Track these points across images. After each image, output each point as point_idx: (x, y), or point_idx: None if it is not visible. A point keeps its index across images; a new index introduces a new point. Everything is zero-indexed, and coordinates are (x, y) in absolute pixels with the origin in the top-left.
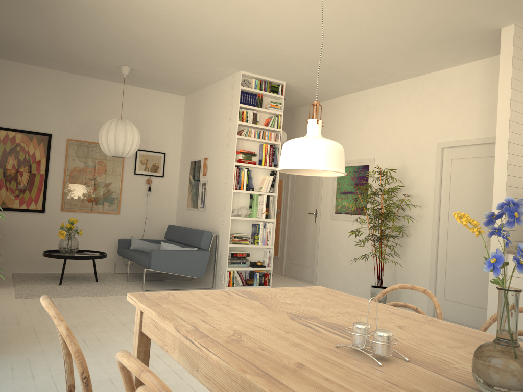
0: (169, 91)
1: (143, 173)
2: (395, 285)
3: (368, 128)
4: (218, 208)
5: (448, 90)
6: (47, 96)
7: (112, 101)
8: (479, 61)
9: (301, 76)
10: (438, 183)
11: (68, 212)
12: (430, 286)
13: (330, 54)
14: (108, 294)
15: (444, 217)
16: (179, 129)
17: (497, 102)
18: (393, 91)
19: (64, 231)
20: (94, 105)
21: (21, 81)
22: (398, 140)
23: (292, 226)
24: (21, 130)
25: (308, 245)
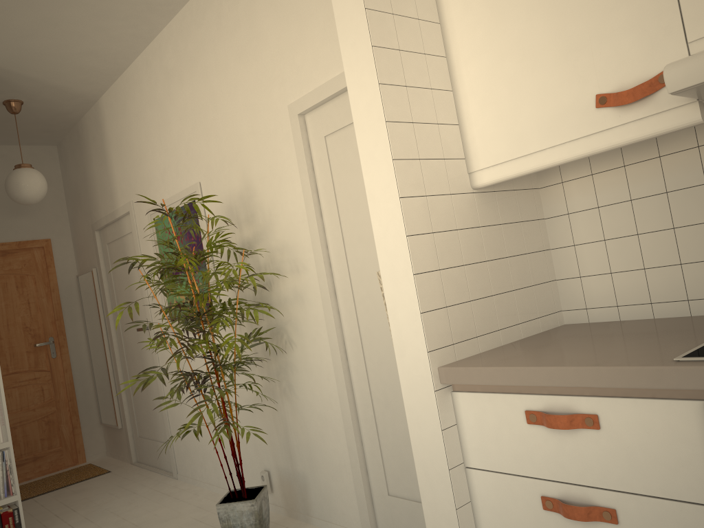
0: None
1: None
2: (293, 467)
3: (177, 118)
4: None
5: None
6: None
7: None
8: None
9: None
10: (312, 205)
11: None
12: (354, 466)
13: None
14: None
15: (343, 286)
16: None
17: None
18: (194, 19)
19: None
20: None
21: None
22: (226, 127)
23: (127, 360)
24: None
25: (154, 395)
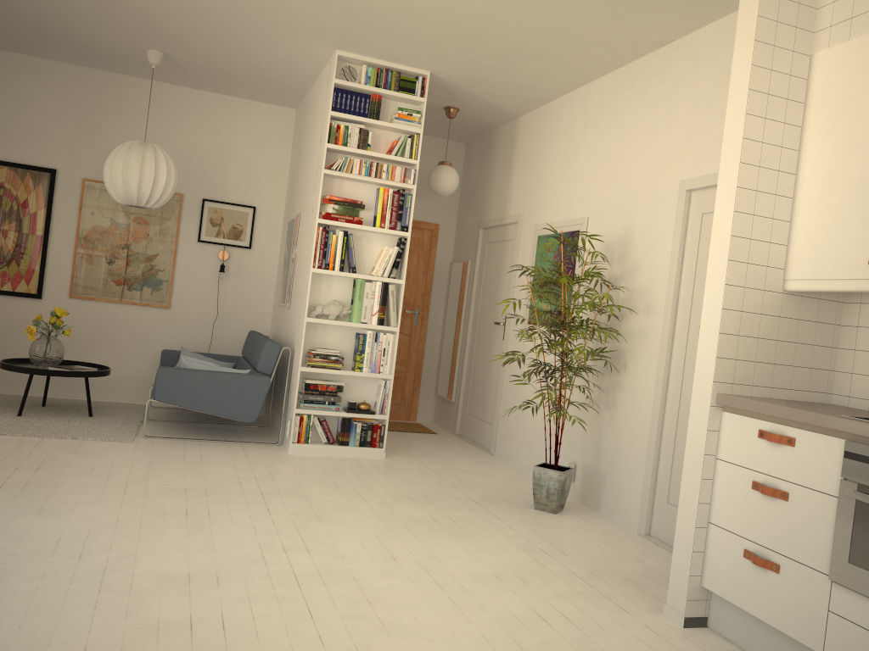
0: (263, 98)
1: (214, 240)
2: (597, 466)
3: (584, 158)
4: (298, 302)
5: (706, 69)
6: (51, 107)
7: (163, 116)
8: None
9: (447, 57)
10: (675, 264)
11: (81, 300)
12: (647, 474)
13: (458, 4)
14: (70, 436)
15: (680, 334)
16: (282, 167)
17: None
18: (624, 82)
19: (33, 327)
20: (131, 123)
21: (8, 81)
22: (624, 179)
23: (475, 346)
24: (5, 163)
25: (492, 382)
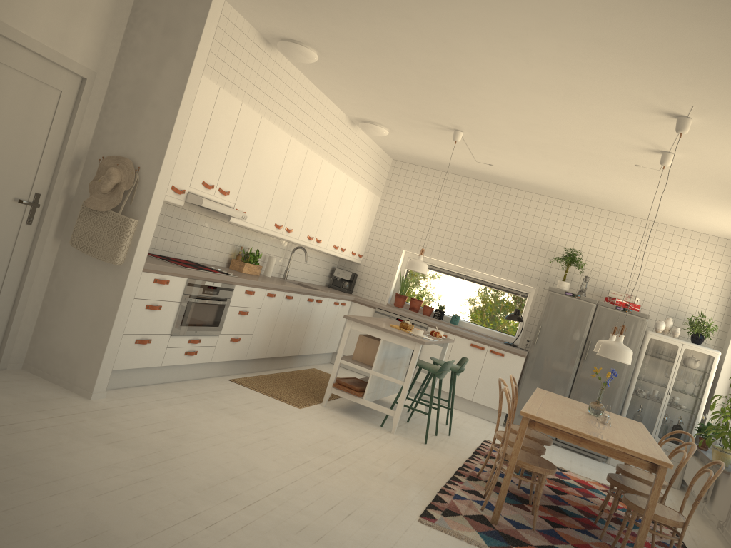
0: None
1: None
2: None
3: None
4: None
5: None
6: None
7: None
8: None
9: None
10: None
11: None
12: None
13: None
14: None
15: None
16: None
17: (84, 2)
18: None
19: None
20: None
21: None
22: None
23: None
24: None
25: None
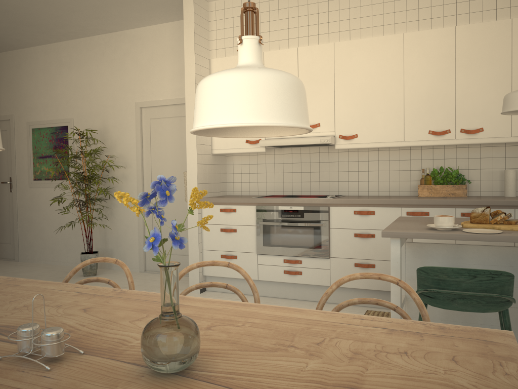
0: None
1: None
2: (106, 247)
3: (63, 85)
4: None
5: (141, 49)
6: None
7: None
8: (167, 24)
9: None
10: (139, 143)
11: None
12: (140, 243)
13: None
14: None
15: (147, 175)
16: None
17: None
18: (86, 46)
19: None
20: None
21: None
22: (97, 99)
23: None
24: None
25: (5, 218)
